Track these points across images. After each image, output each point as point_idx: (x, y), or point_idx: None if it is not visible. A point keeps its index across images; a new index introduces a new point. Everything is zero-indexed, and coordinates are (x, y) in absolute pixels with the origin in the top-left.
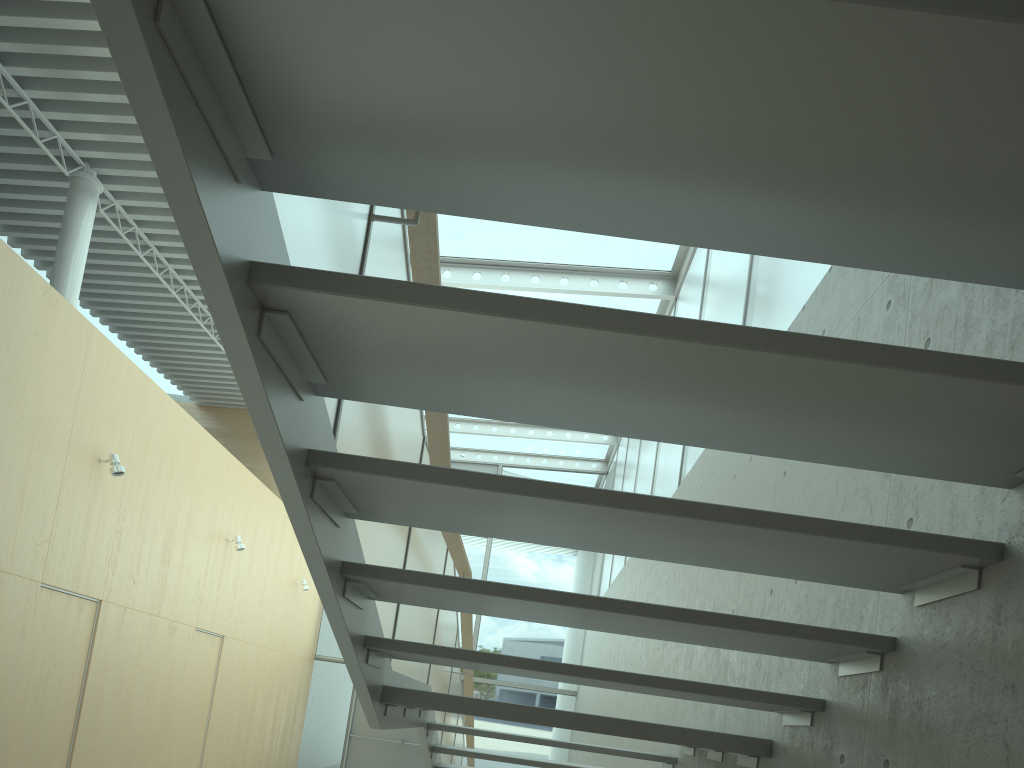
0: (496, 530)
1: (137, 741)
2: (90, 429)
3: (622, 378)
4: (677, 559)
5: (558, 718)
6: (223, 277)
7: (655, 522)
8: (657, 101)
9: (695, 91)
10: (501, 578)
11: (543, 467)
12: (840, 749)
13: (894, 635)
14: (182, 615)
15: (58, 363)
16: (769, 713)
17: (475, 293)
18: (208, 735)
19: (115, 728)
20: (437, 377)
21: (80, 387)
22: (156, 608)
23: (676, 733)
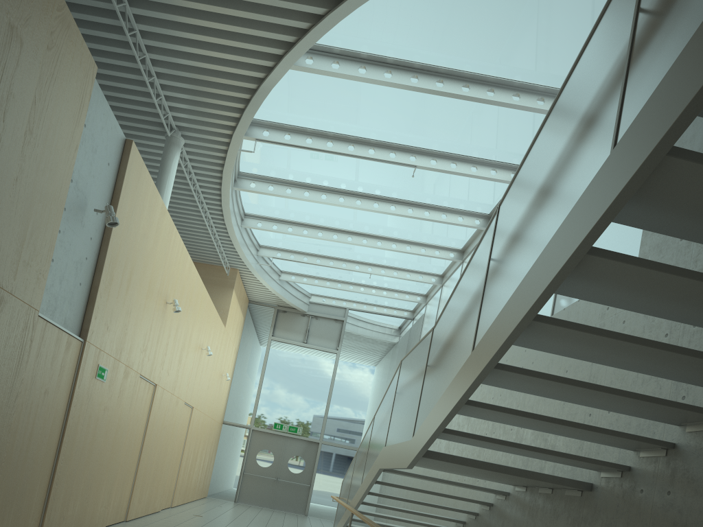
0: (529, 390)
1: (157, 469)
2: (165, 284)
3: (626, 353)
4: (596, 406)
5: (498, 468)
6: (530, 321)
7: (608, 396)
8: (685, 296)
9: (697, 297)
10: (344, 380)
11: (374, 312)
12: (640, 487)
13: (673, 442)
14: (181, 394)
15: (160, 247)
16: (589, 471)
17: (597, 328)
18: (180, 468)
19: (151, 460)
20: (554, 343)
21: (165, 260)
22: (173, 390)
23: (550, 478)
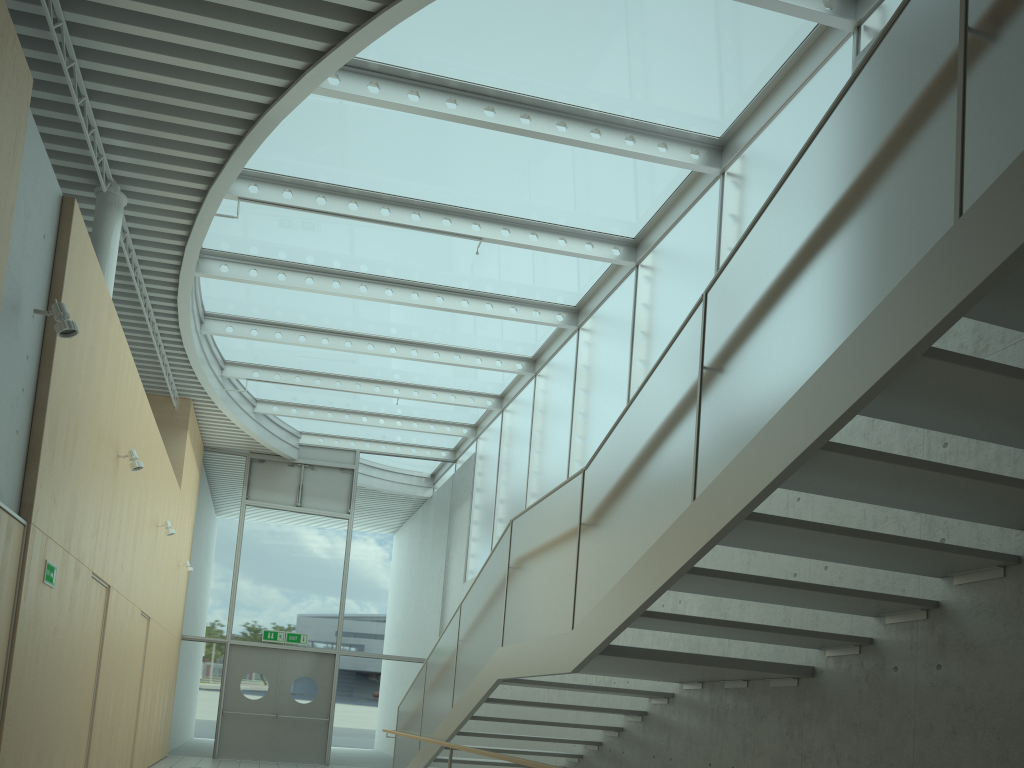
0: (765, 546)
1: (114, 719)
2: (116, 427)
3: (914, 485)
4: (845, 561)
5: (696, 659)
6: (817, 449)
7: (875, 545)
8: (1011, 406)
9: None
10: (363, 557)
11: (398, 454)
12: (893, 663)
13: (936, 599)
14: (137, 598)
15: (109, 369)
16: (806, 650)
17: (891, 454)
18: (139, 714)
19: (108, 707)
20: (822, 479)
21: (115, 389)
22: (128, 592)
23: (762, 665)
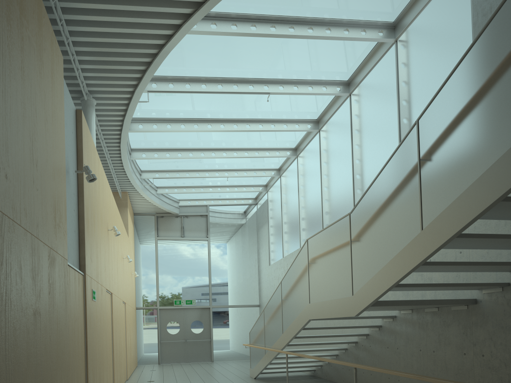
0: (458, 247)
1: (120, 355)
2: (106, 216)
3: None
4: (498, 248)
5: (416, 302)
6: (498, 202)
7: None
8: None
9: None
10: (217, 258)
11: (228, 204)
12: None
13: None
14: (120, 295)
15: (101, 189)
16: (471, 291)
17: None
18: (127, 349)
19: (117, 350)
20: (493, 213)
21: (104, 198)
22: (118, 294)
23: (450, 301)
